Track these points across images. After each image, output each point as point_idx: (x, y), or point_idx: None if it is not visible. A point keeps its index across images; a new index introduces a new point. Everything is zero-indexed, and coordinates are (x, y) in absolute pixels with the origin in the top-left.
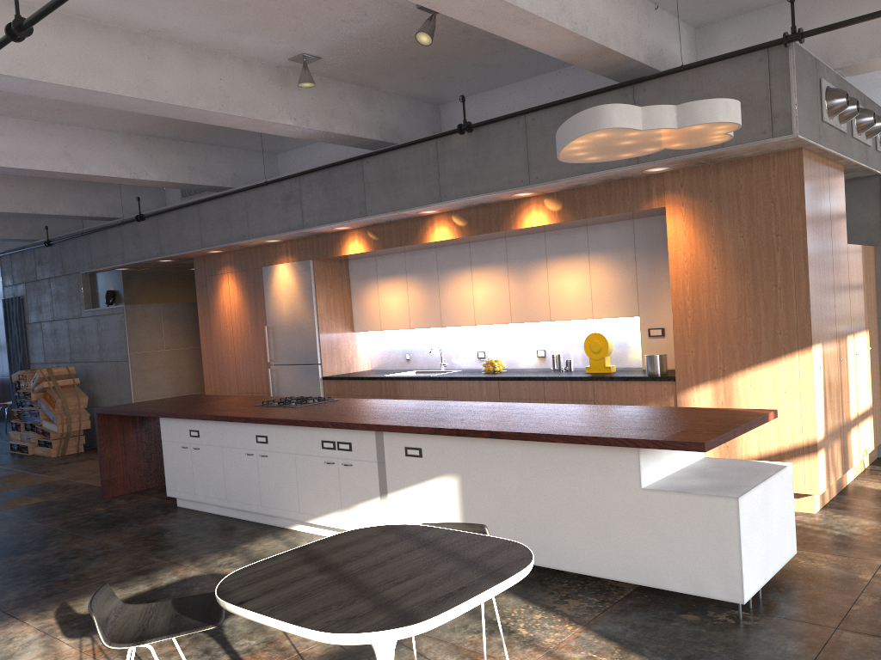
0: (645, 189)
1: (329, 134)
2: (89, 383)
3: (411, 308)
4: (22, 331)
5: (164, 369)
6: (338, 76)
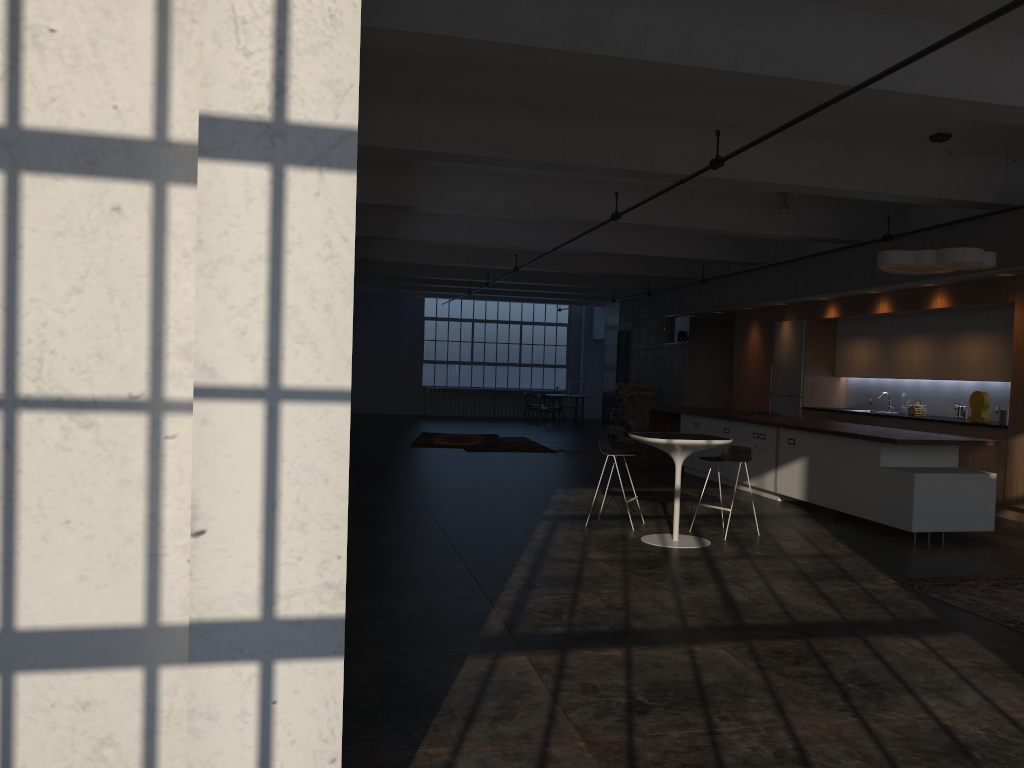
0: (1005, 287)
1: (805, 237)
2: (661, 397)
3: (872, 362)
4: (626, 355)
5: (709, 393)
6: (813, 199)
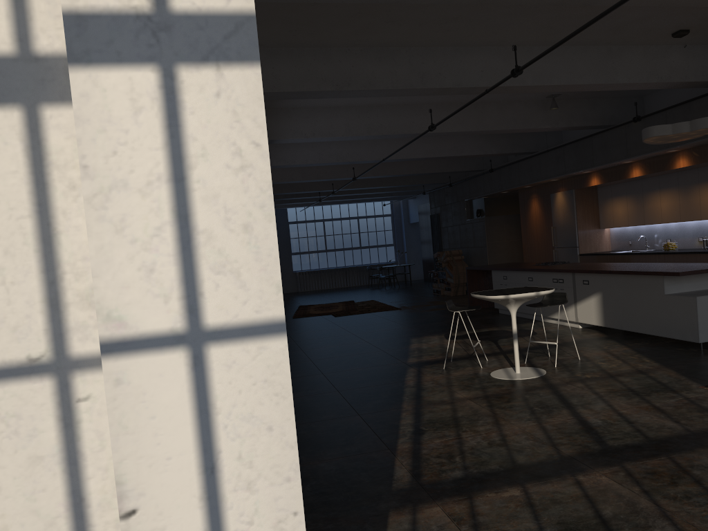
0: None
1: (571, 127)
2: (469, 259)
3: (629, 214)
4: (438, 232)
5: (505, 251)
6: (574, 97)
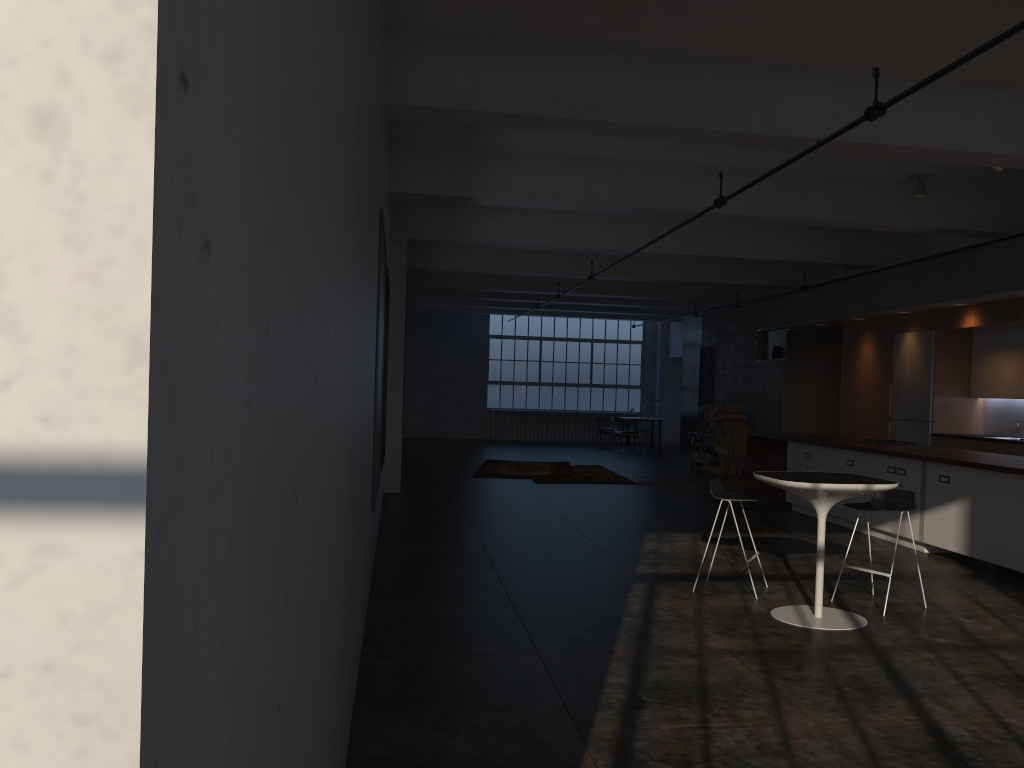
0: None
1: (943, 229)
2: (752, 421)
3: (1021, 380)
4: (710, 374)
5: (810, 416)
6: (954, 182)
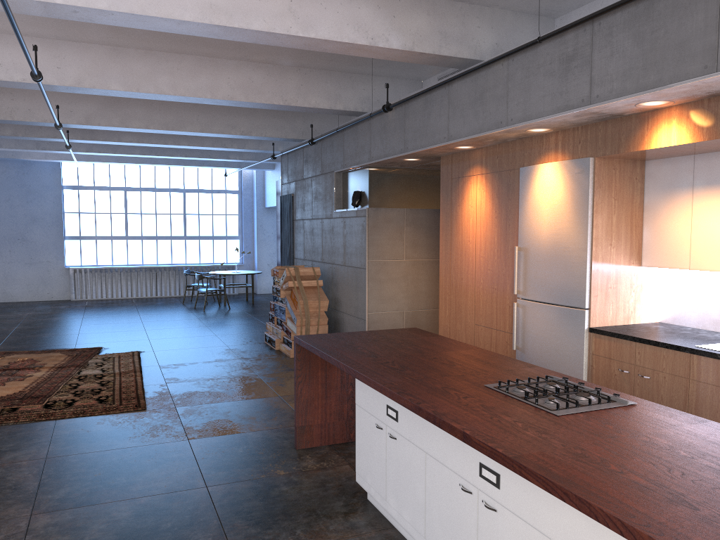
0: None
1: None
2: (333, 286)
3: None
4: (290, 227)
5: (402, 281)
6: None
